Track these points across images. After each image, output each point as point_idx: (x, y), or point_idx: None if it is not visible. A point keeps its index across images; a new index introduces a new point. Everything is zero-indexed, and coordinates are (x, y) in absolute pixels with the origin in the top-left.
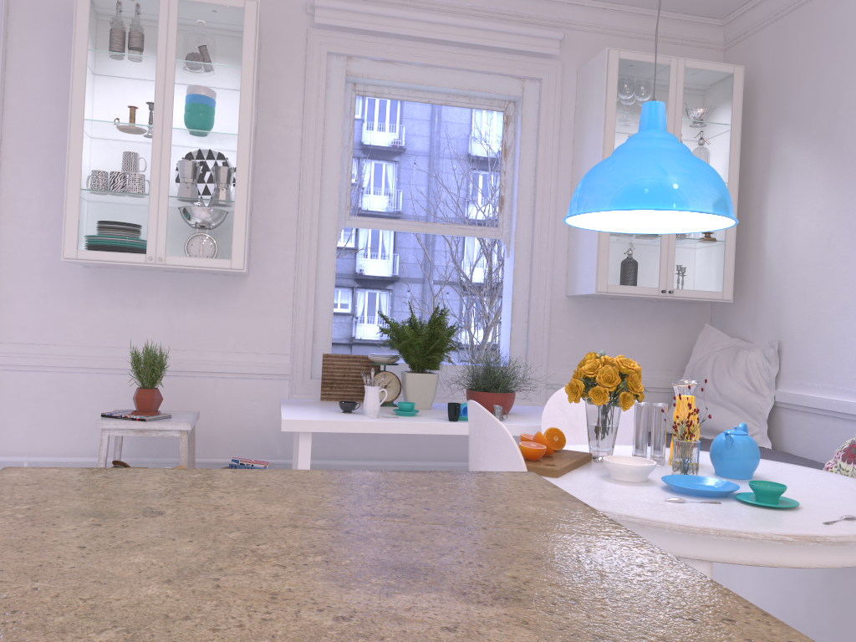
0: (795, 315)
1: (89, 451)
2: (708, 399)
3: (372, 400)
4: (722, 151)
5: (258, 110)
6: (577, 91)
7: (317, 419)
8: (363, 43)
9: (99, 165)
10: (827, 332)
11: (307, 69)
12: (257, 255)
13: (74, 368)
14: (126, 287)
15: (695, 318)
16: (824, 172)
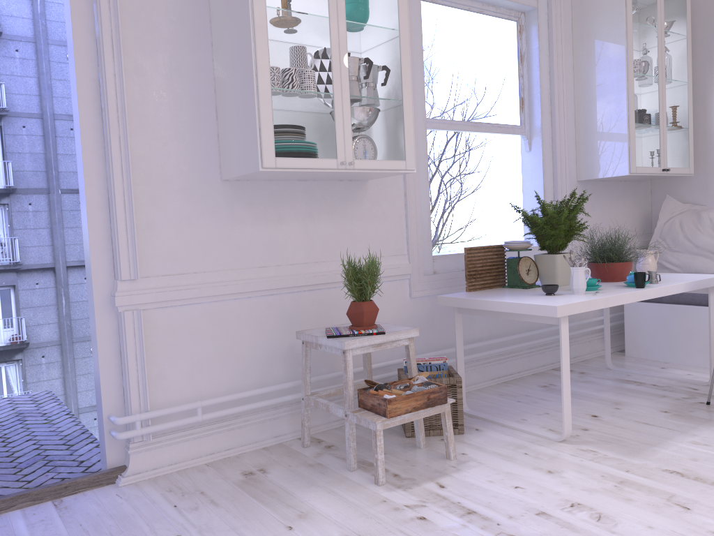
0: None
1: (250, 383)
2: (686, 251)
3: (583, 279)
4: (684, 57)
5: None
6: (573, 5)
7: (573, 301)
8: None
9: (285, 60)
10: None
11: None
12: None
13: (228, 295)
14: (266, 201)
15: (643, 193)
16: None
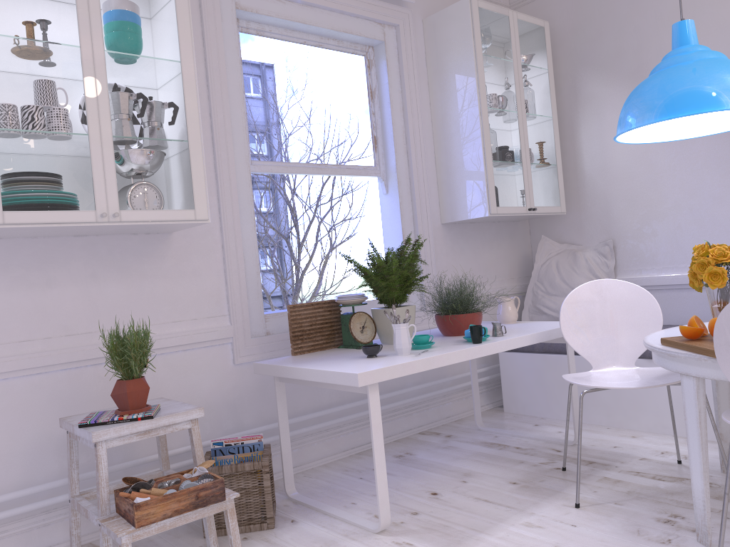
0: (625, 217)
1: (9, 484)
2: (563, 295)
3: (406, 338)
4: (546, 91)
5: None
6: (425, 38)
7: (383, 366)
8: None
9: (16, 96)
10: (662, 225)
11: None
12: None
13: None
14: (28, 262)
15: (521, 233)
16: None
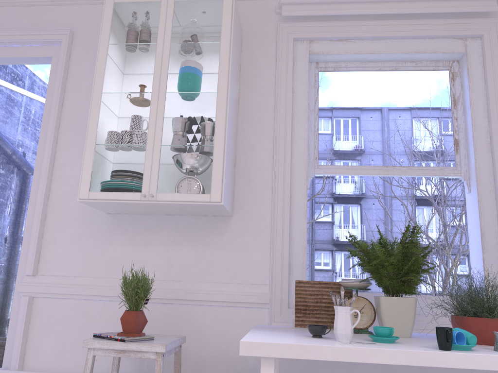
0: None
1: (99, 370)
2: None
3: (343, 323)
4: None
5: (240, 86)
6: None
7: (279, 342)
8: (321, 28)
9: (110, 125)
10: None
11: (277, 52)
12: (240, 198)
13: (93, 296)
14: (137, 229)
15: None
16: None
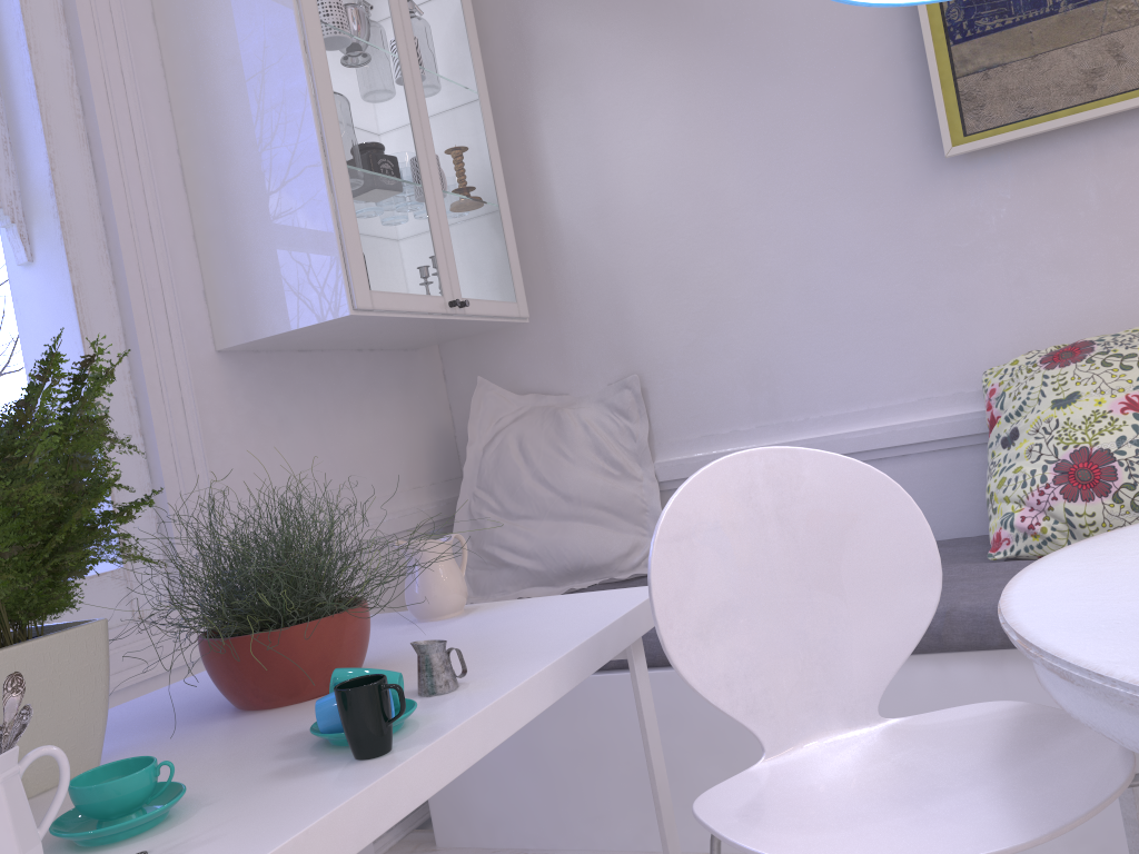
0: (662, 320)
1: None
2: (545, 514)
3: (8, 836)
4: (459, 27)
5: None
6: None
7: None
8: None
9: None
10: (747, 331)
11: None
12: None
13: None
14: None
15: (427, 379)
16: (669, 58)
